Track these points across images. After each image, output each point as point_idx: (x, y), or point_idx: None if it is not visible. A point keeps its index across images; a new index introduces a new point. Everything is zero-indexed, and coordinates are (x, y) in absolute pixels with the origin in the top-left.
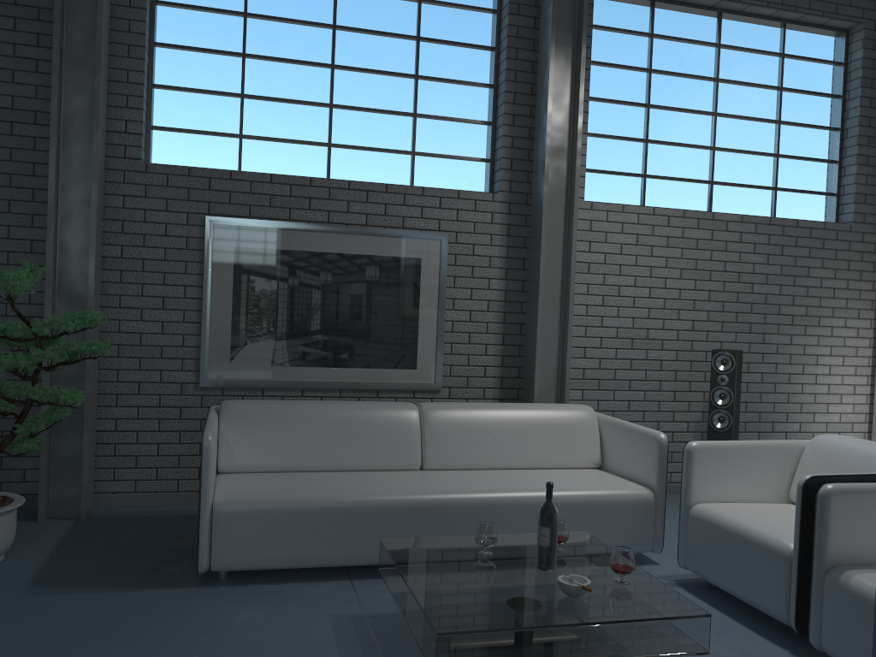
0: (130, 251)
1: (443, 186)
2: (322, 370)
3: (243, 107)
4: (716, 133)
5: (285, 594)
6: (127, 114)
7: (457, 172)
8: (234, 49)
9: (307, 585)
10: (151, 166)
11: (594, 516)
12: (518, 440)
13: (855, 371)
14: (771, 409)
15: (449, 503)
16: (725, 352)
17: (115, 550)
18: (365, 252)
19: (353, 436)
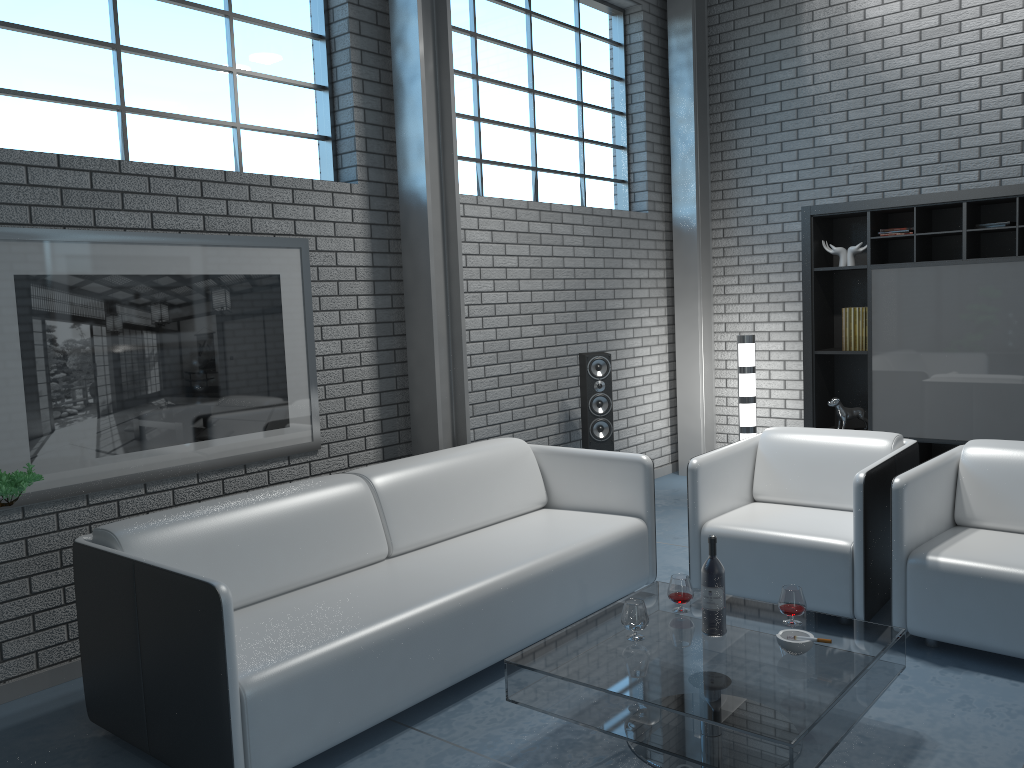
0: None
1: (278, 172)
2: (171, 451)
3: None
4: (534, 112)
5: None
6: None
7: (292, 153)
8: None
9: (374, 755)
10: None
11: (609, 562)
12: (475, 493)
13: (658, 360)
14: None
15: (496, 591)
16: (600, 357)
17: None
18: (210, 271)
19: (309, 535)
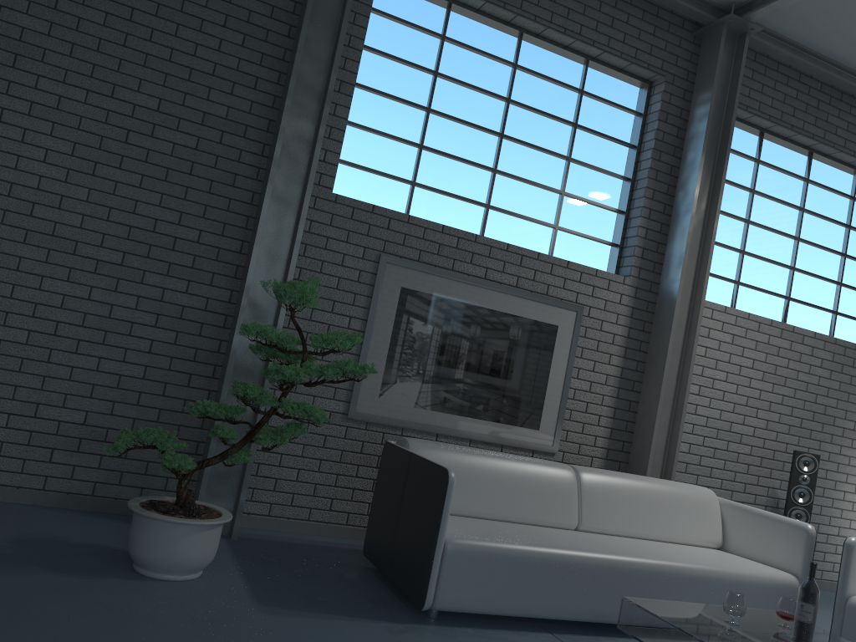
0: (307, 275)
1: (576, 261)
2: (458, 418)
3: (420, 157)
4: (796, 255)
5: (508, 641)
6: (328, 144)
7: (589, 251)
8: (421, 102)
9: (518, 634)
10: (341, 197)
11: (753, 595)
12: (658, 512)
13: None
14: (818, 511)
15: (642, 567)
16: (809, 455)
17: (299, 575)
18: (512, 312)
19: (523, 489)
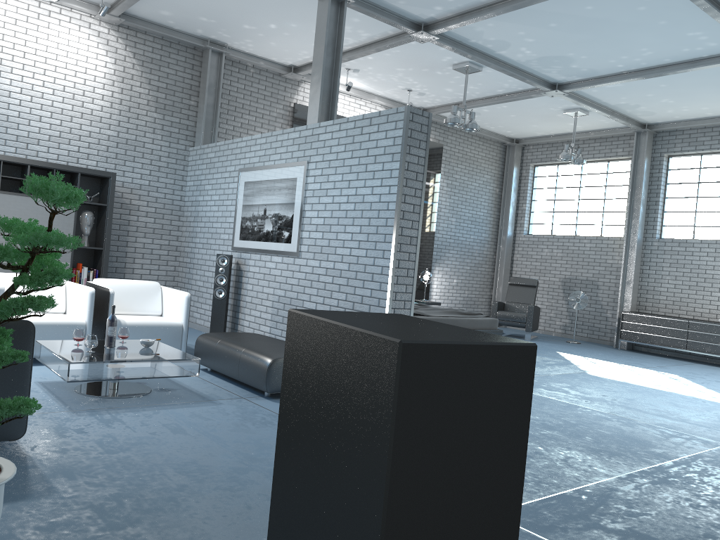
0: None
1: None
2: None
3: None
4: None
5: (36, 427)
6: None
7: None
8: None
9: None
10: None
11: None
12: None
13: None
14: None
15: None
16: None
17: None
18: None
19: None
